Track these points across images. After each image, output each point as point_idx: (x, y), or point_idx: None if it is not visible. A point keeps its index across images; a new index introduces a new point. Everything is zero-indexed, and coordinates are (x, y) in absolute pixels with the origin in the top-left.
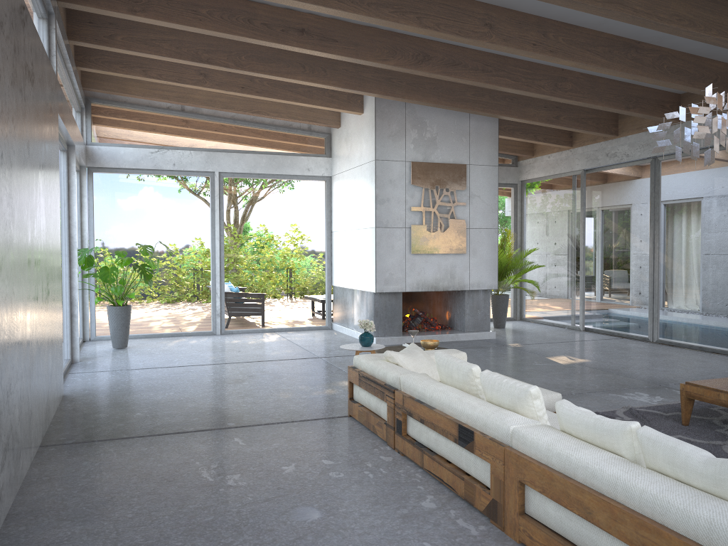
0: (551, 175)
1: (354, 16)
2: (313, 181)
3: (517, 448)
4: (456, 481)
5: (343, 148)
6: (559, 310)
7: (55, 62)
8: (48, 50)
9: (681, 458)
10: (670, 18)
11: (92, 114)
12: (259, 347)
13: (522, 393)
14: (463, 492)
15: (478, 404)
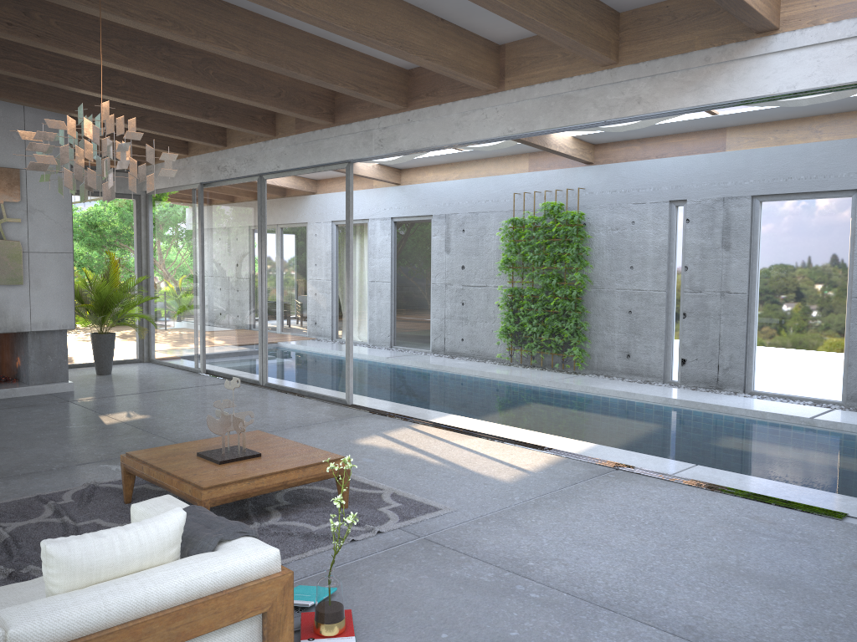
0: (172, 187)
1: None
2: None
3: None
4: None
5: None
6: (183, 349)
7: None
8: None
9: None
10: (145, 16)
11: None
12: None
13: None
14: None
15: None
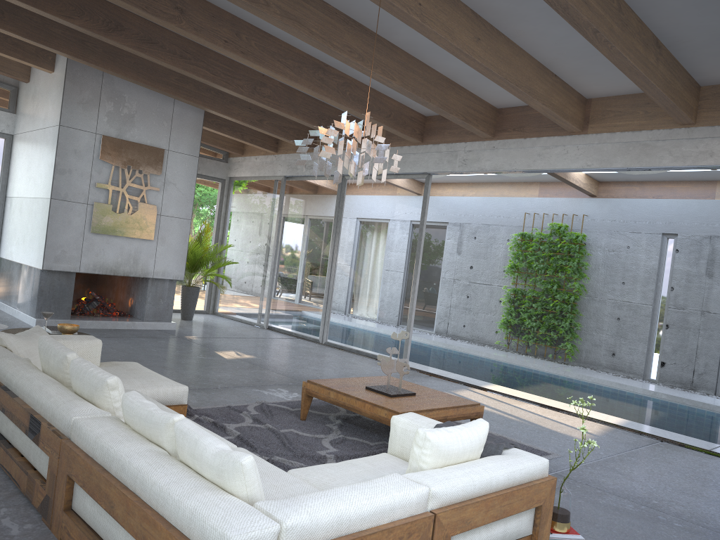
0: (256, 177)
1: None
2: None
3: (74, 440)
4: (22, 476)
5: (29, 106)
6: (248, 307)
7: None
8: None
9: (199, 451)
10: (342, 48)
11: None
12: None
13: (100, 383)
14: (26, 488)
15: (56, 393)
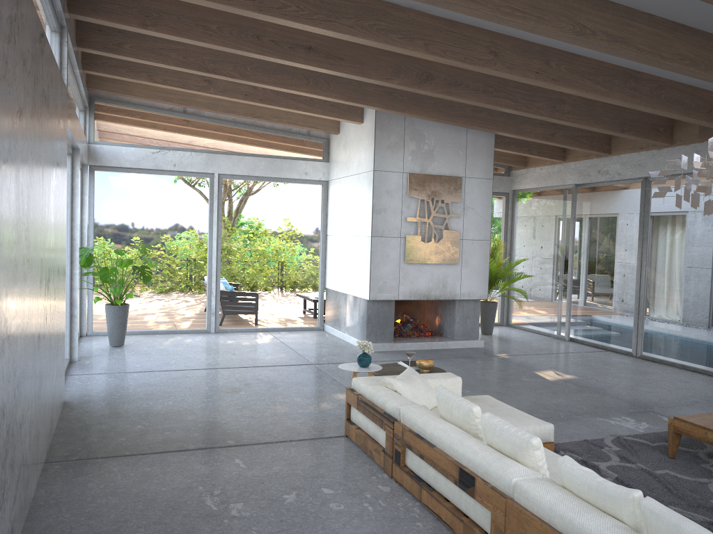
0: (543, 187)
1: (363, 41)
2: (310, 185)
3: (519, 501)
4: (455, 522)
5: (341, 155)
6: (545, 319)
7: (66, 74)
8: (60, 63)
9: None
10: (672, 57)
11: (95, 113)
12: (254, 349)
13: (524, 443)
14: (462, 533)
15: (479, 448)
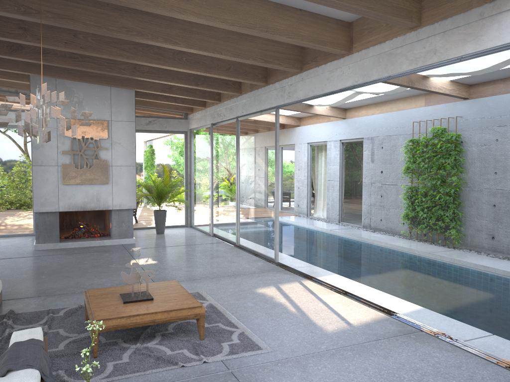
0: (200, 127)
1: None
2: None
3: None
4: None
5: None
6: (204, 221)
7: None
8: None
9: None
10: (119, 30)
11: None
12: None
13: None
14: None
15: None
